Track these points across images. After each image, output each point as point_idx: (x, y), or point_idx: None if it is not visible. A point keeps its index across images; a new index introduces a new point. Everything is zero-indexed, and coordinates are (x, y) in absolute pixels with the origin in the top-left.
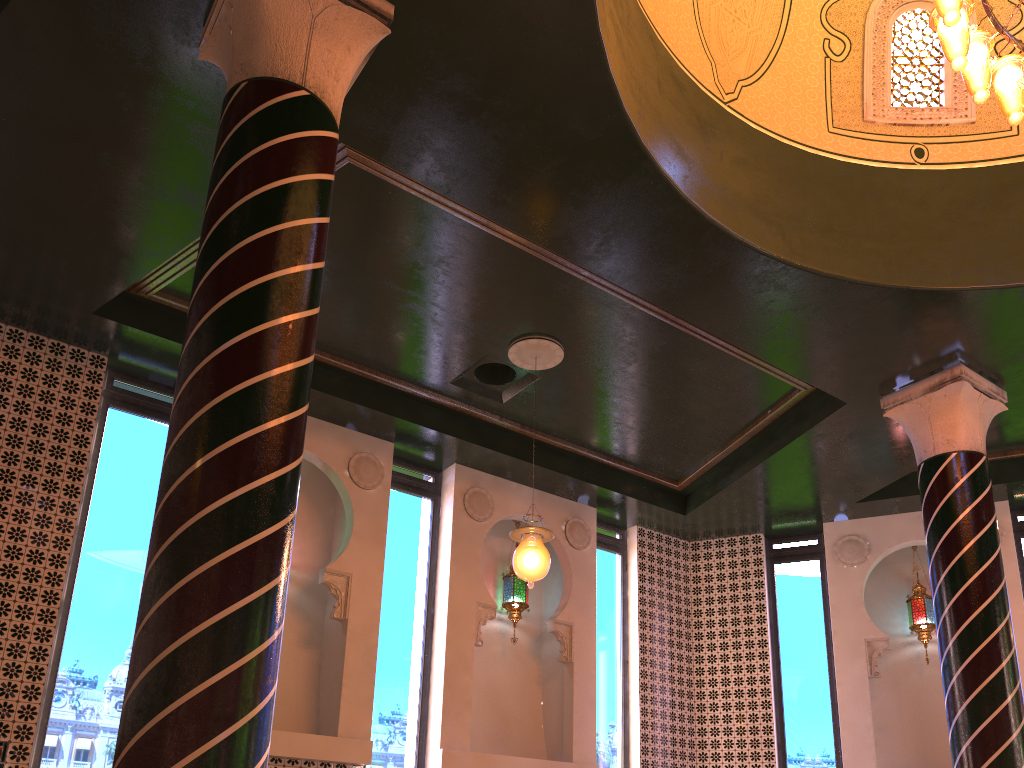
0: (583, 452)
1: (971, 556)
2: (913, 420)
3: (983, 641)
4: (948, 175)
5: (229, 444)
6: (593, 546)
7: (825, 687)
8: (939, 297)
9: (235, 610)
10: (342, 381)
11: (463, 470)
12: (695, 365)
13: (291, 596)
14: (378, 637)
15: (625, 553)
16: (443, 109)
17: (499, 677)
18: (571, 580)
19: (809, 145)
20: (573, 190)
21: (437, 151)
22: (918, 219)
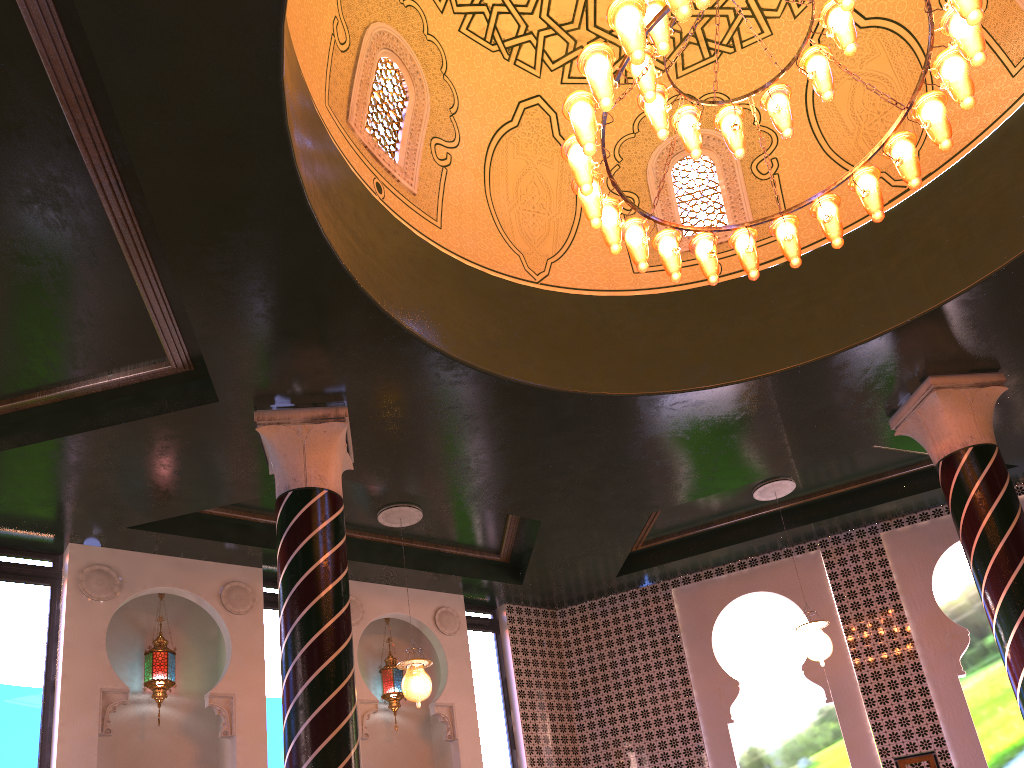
0: None
1: (334, 596)
2: (287, 445)
3: (340, 685)
4: (398, 224)
5: None
6: None
7: (34, 745)
8: (386, 327)
9: None
10: None
11: None
12: (73, 266)
13: None
14: None
15: None
16: None
17: None
18: None
19: (314, 102)
20: None
21: None
22: (379, 245)
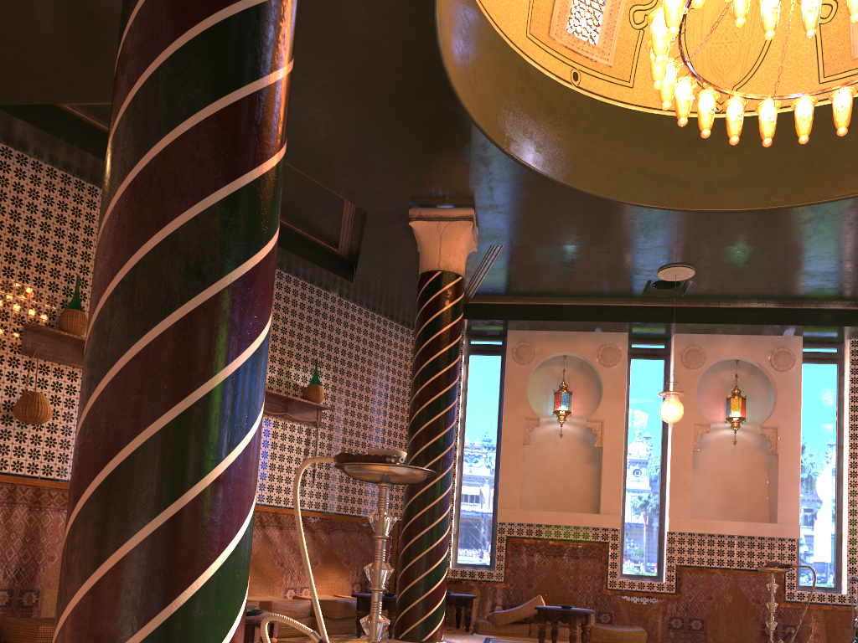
0: (763, 307)
1: None
2: None
3: None
4: None
5: (419, 430)
6: (798, 366)
7: None
8: None
9: (424, 489)
10: (580, 310)
11: (680, 337)
12: (790, 250)
13: (579, 434)
14: (622, 455)
15: (841, 362)
16: (521, 223)
17: (730, 467)
18: (776, 395)
19: None
20: (607, 225)
21: (532, 234)
22: None
